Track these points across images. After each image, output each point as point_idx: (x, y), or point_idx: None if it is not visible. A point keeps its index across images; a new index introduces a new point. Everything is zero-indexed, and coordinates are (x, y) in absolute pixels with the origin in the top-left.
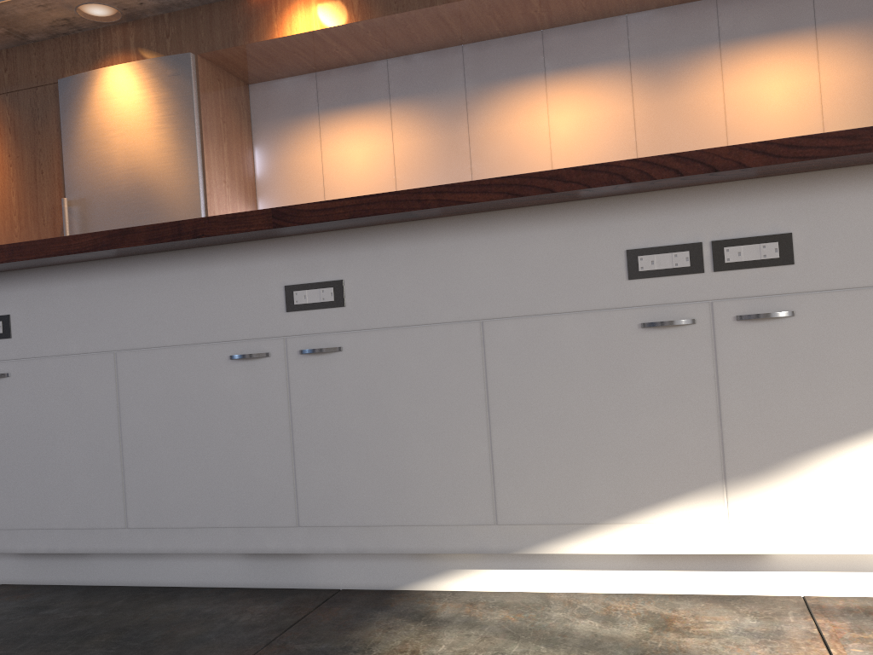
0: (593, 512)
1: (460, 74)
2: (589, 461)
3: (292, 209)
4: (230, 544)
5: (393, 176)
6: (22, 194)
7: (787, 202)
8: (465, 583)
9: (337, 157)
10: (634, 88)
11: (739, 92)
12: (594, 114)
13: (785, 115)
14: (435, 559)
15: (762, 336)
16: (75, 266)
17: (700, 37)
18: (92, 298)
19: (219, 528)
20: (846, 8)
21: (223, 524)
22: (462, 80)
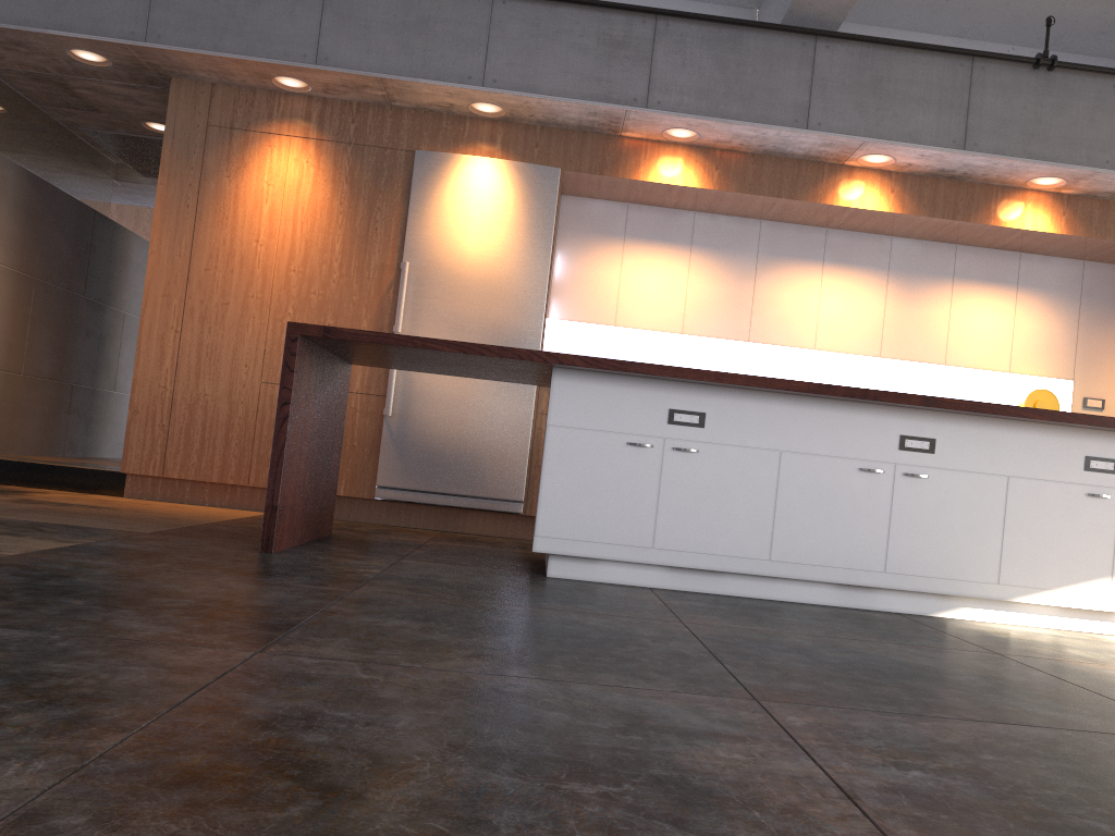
0: (1048, 583)
1: (755, 243)
2: (1050, 557)
3: (936, 398)
4: (838, 578)
5: (682, 310)
6: (349, 244)
7: None
8: (965, 615)
9: (634, 281)
10: (888, 293)
11: (960, 318)
12: (855, 305)
13: (988, 343)
14: (951, 600)
15: None
16: (761, 393)
17: (940, 269)
18: (770, 415)
19: (833, 567)
20: (1038, 279)
21: (836, 565)
22: (756, 248)
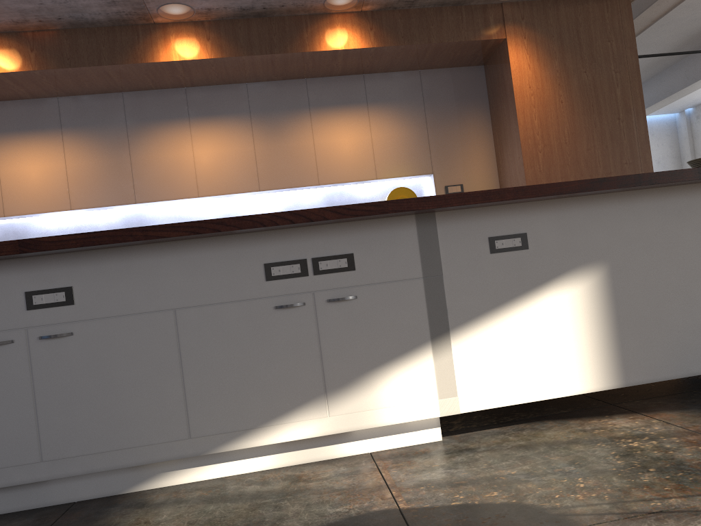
0: (252, 422)
1: (122, 114)
2: (248, 391)
3: (35, 240)
4: None
5: (67, 189)
6: None
7: (350, 236)
8: (169, 481)
9: (14, 172)
10: (254, 134)
11: (323, 141)
12: (227, 150)
13: (352, 158)
14: (147, 468)
15: (341, 310)
16: None
17: (297, 103)
18: None
19: None
20: (384, 94)
21: None
22: (123, 118)
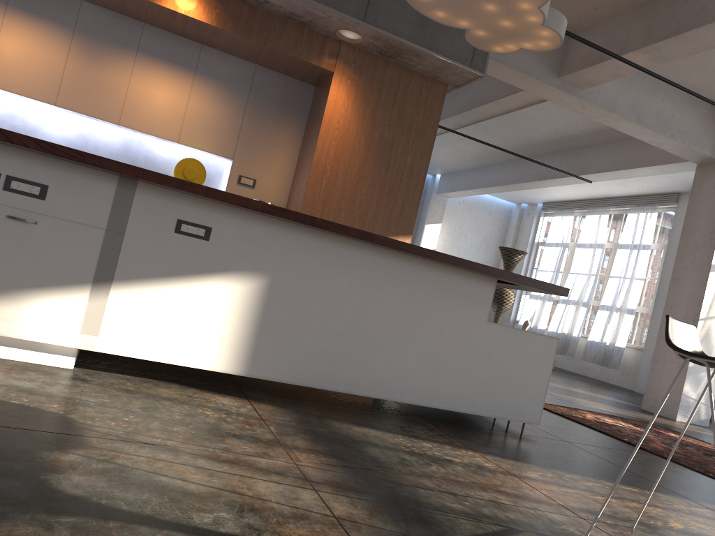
0: None
1: None
2: None
3: None
4: None
5: None
6: None
7: (51, 171)
8: None
9: None
10: (71, 50)
11: (139, 87)
12: (36, 53)
13: (162, 114)
14: None
15: (18, 229)
16: None
17: (126, 41)
18: None
19: None
20: (215, 71)
21: None
22: None
